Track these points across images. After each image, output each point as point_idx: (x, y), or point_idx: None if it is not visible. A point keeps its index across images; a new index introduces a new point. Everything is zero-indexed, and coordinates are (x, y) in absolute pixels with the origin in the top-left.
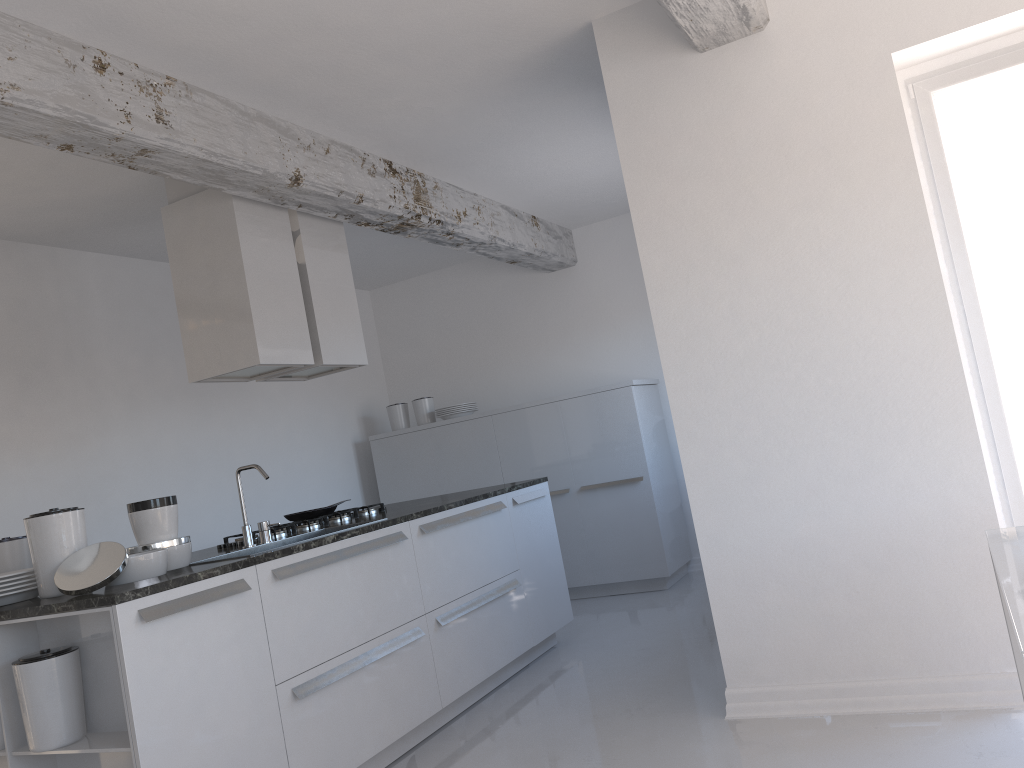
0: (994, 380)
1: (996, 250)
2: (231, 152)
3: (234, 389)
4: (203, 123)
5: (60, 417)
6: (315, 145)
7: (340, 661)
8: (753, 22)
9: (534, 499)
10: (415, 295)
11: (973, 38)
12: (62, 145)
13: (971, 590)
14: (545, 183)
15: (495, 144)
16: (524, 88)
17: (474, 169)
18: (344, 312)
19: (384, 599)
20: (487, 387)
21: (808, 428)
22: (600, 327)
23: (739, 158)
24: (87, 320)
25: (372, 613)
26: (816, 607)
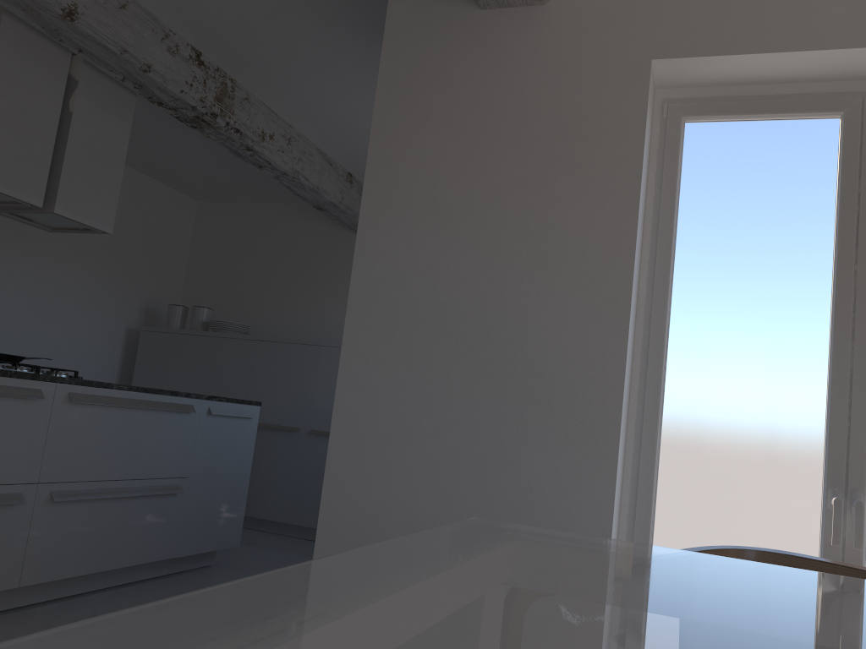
0: (656, 413)
1: (696, 286)
2: None
3: (11, 234)
4: None
5: None
6: None
7: None
8: None
9: (237, 417)
10: (236, 217)
11: (733, 74)
12: None
13: None
14: (359, 139)
15: (306, 72)
16: (331, 12)
17: (288, 95)
18: (103, 175)
19: None
20: (269, 318)
21: (462, 404)
22: None
23: (484, 119)
24: None
25: None
26: None
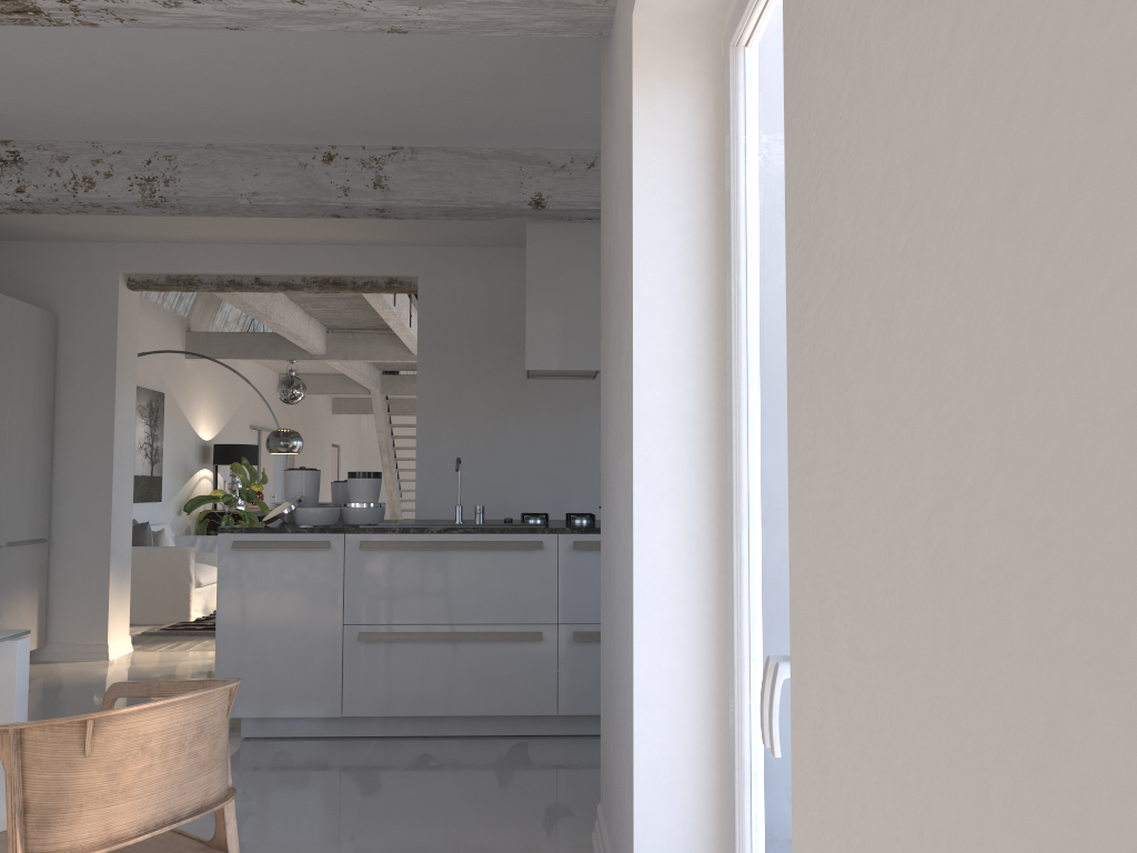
0: (732, 519)
1: (747, 308)
2: (452, 195)
3: None
4: (425, 177)
5: (559, 391)
6: (573, 163)
7: (421, 629)
8: (579, 1)
9: None
10: None
11: None
12: (332, 215)
13: (627, 803)
14: None
15: None
16: None
17: None
18: None
19: (496, 595)
20: None
21: (613, 528)
22: None
23: (612, 173)
24: None
25: (475, 602)
26: (610, 750)
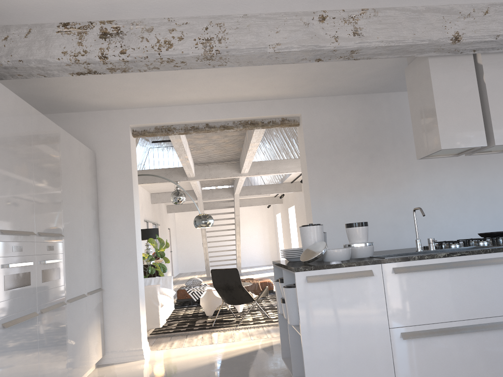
0: None
1: None
2: (403, 37)
3: (497, 154)
4: (384, 26)
5: (388, 173)
6: (474, 12)
7: (442, 326)
8: None
9: None
10: None
11: None
12: (315, 60)
13: None
14: None
15: None
16: None
17: None
18: None
19: (488, 297)
20: None
21: None
22: None
23: None
24: (404, 126)
25: (475, 303)
26: None
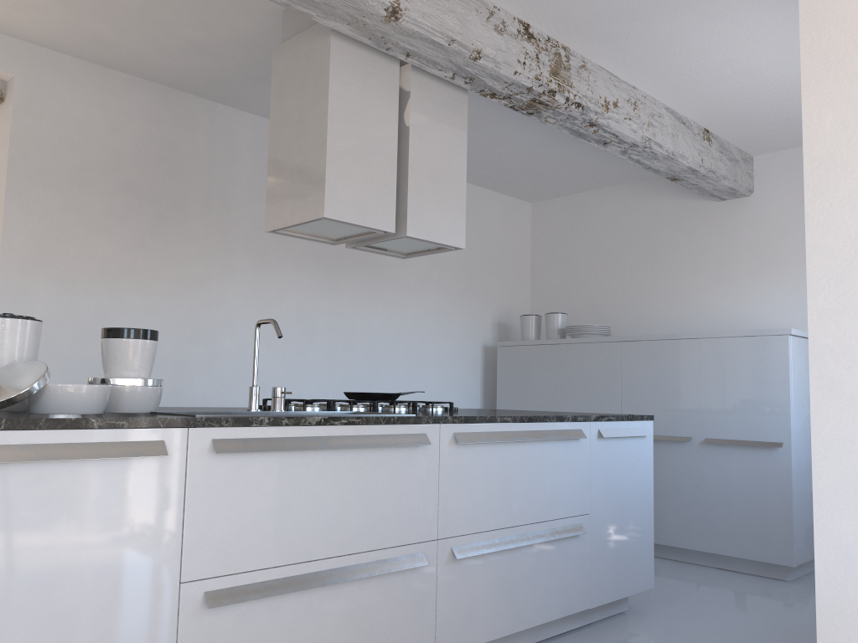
0: None
1: None
2: None
3: (367, 269)
4: None
5: (185, 259)
6: None
7: (291, 572)
8: None
9: (629, 437)
10: (573, 212)
11: None
12: None
13: None
14: (720, 81)
15: (654, 10)
16: None
17: (630, 48)
18: (447, 186)
19: (379, 509)
20: (628, 315)
21: None
22: (767, 268)
23: None
24: (232, 175)
25: (356, 523)
26: None
